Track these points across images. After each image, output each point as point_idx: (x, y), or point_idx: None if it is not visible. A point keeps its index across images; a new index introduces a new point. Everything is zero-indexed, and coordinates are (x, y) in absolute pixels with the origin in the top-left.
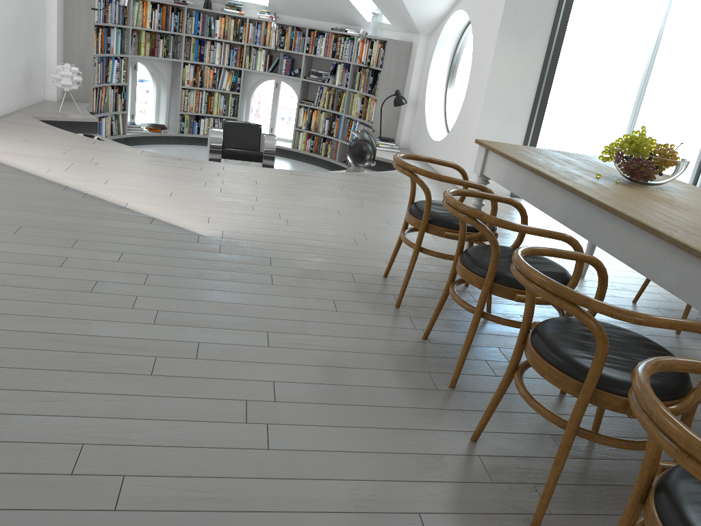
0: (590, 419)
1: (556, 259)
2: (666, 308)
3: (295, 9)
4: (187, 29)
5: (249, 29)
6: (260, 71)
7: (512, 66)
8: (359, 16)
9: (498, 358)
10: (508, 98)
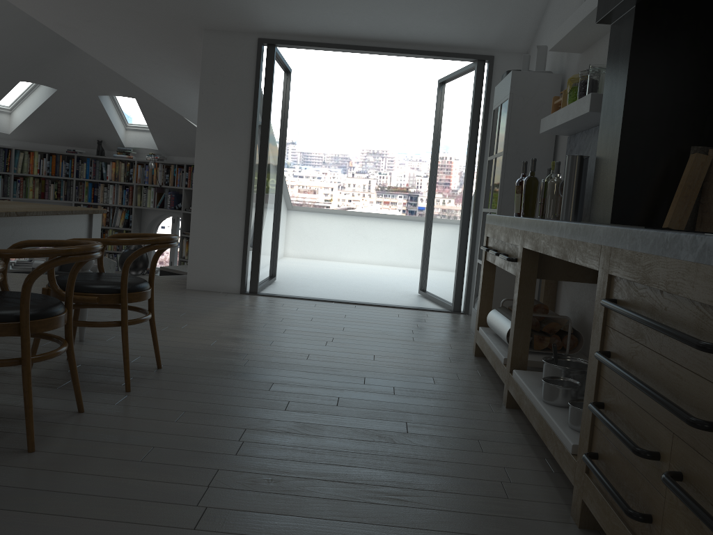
0: None
1: (96, 330)
2: (99, 365)
3: (180, 149)
4: (79, 174)
5: (138, 170)
6: (149, 207)
7: (217, 158)
8: None
9: None
10: (219, 190)
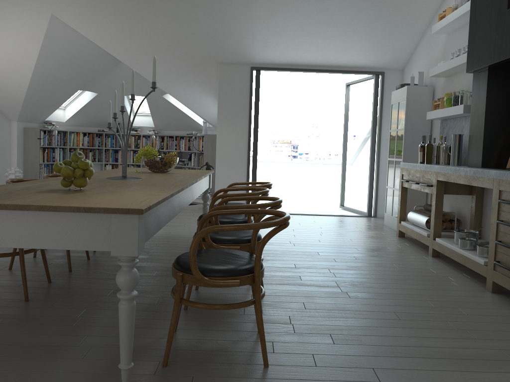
0: (63, 278)
1: None
2: None
3: (169, 126)
4: (106, 145)
5: (143, 141)
6: None
7: (229, 136)
8: (200, 125)
9: (61, 262)
10: (231, 154)
